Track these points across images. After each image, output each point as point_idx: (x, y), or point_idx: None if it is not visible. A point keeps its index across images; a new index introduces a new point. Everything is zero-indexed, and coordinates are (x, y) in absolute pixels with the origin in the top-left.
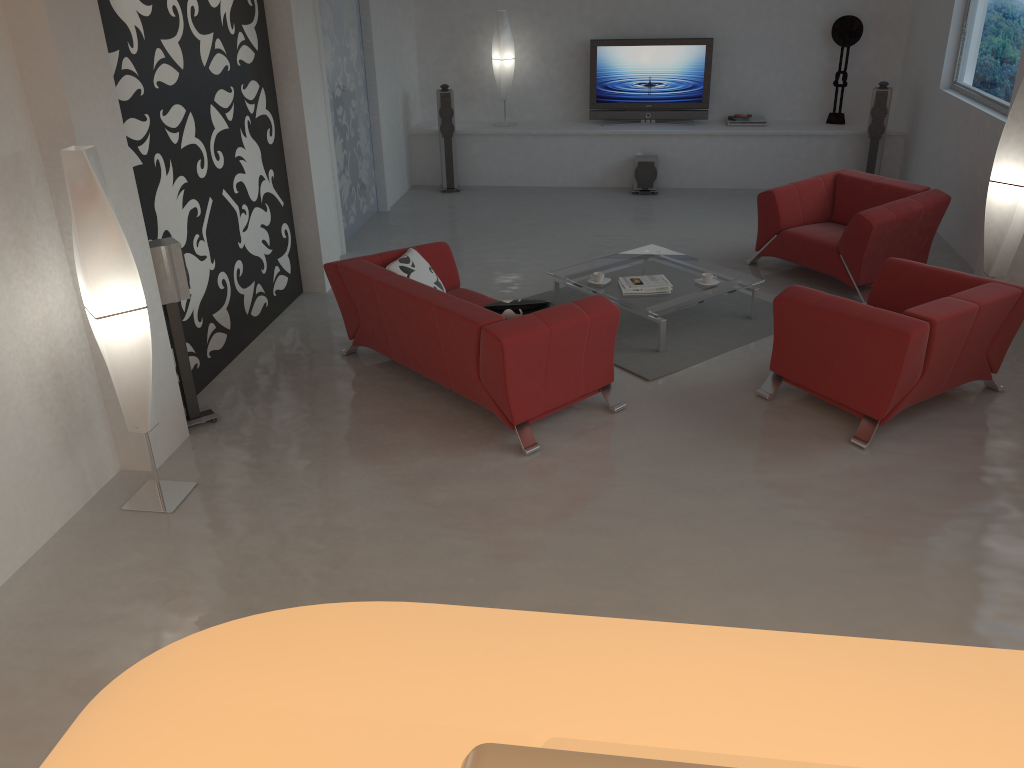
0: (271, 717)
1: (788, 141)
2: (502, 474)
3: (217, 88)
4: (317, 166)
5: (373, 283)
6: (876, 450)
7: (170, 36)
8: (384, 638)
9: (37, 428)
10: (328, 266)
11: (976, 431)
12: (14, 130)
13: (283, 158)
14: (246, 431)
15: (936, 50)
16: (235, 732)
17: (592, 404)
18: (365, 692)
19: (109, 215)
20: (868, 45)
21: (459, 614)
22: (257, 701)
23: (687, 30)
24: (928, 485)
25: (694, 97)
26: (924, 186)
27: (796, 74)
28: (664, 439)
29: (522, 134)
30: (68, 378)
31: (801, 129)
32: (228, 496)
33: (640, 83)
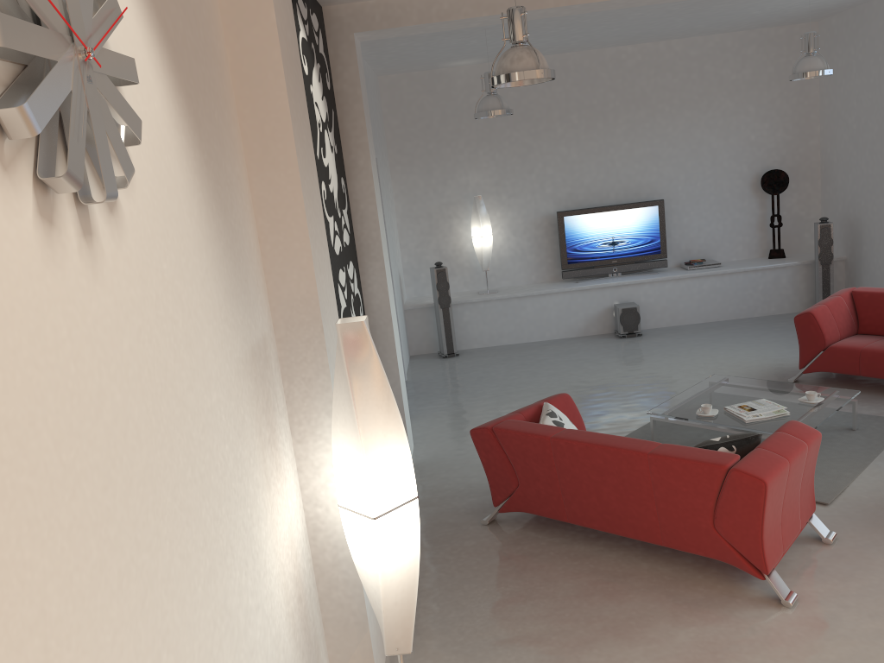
0: None
1: (746, 276)
2: (787, 635)
3: (339, 267)
4: (396, 338)
5: (550, 440)
6: None
7: None
8: None
9: None
10: (478, 430)
11: None
12: (261, 310)
13: None
14: (450, 629)
15: (869, 186)
16: None
17: (797, 538)
18: None
19: (387, 392)
20: (790, 192)
21: None
22: None
23: (636, 196)
24: None
25: (653, 249)
26: None
27: (734, 221)
28: None
29: (509, 297)
30: (304, 599)
31: (755, 265)
32: None
33: (605, 243)
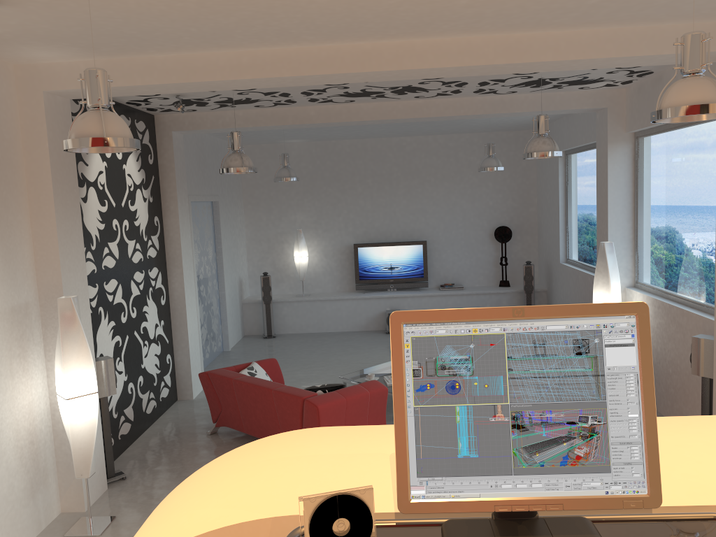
0: (270, 460)
1: (478, 297)
2: None
3: (135, 270)
4: (190, 318)
5: (232, 381)
6: None
7: (113, 240)
8: (313, 436)
9: (16, 476)
10: (202, 374)
11: None
12: (27, 289)
13: (169, 313)
14: (147, 483)
15: (554, 242)
16: (255, 467)
17: None
18: (310, 449)
19: (82, 335)
20: (516, 241)
21: (344, 428)
22: (261, 459)
23: (410, 237)
24: None
25: (418, 274)
26: None
27: (477, 259)
28: None
29: (314, 300)
30: (37, 444)
31: (484, 290)
32: (138, 522)
33: (385, 267)
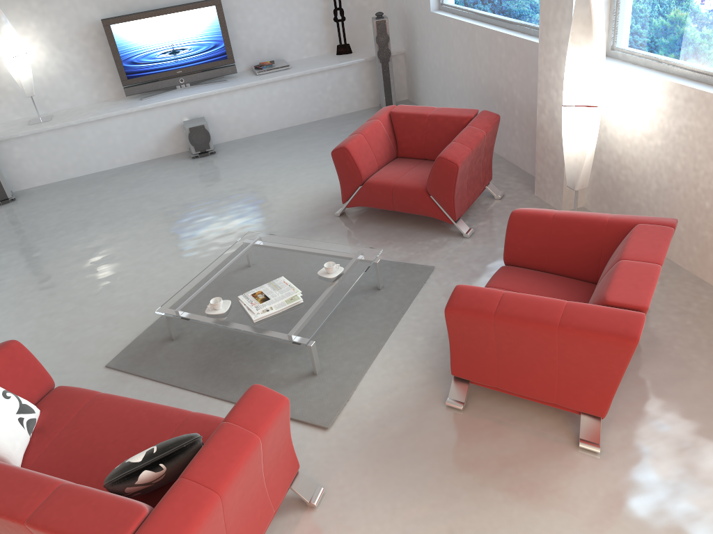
0: None
1: (314, 78)
2: None
3: None
4: None
5: None
6: (609, 449)
7: None
8: None
9: None
10: None
11: (668, 377)
12: None
13: None
14: None
15: None
16: None
17: (283, 501)
18: None
19: None
20: None
21: None
22: None
23: None
24: (692, 487)
25: (219, 55)
26: (473, 110)
27: (300, 17)
28: (394, 533)
29: (63, 127)
30: None
31: (321, 65)
32: None
33: (165, 52)
